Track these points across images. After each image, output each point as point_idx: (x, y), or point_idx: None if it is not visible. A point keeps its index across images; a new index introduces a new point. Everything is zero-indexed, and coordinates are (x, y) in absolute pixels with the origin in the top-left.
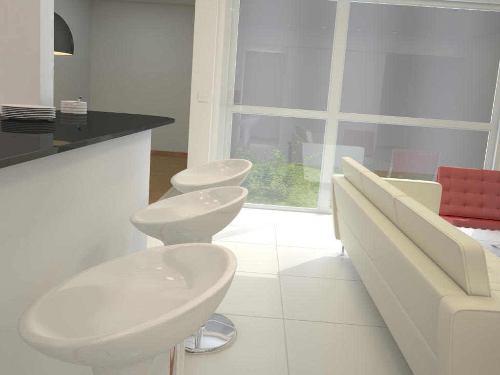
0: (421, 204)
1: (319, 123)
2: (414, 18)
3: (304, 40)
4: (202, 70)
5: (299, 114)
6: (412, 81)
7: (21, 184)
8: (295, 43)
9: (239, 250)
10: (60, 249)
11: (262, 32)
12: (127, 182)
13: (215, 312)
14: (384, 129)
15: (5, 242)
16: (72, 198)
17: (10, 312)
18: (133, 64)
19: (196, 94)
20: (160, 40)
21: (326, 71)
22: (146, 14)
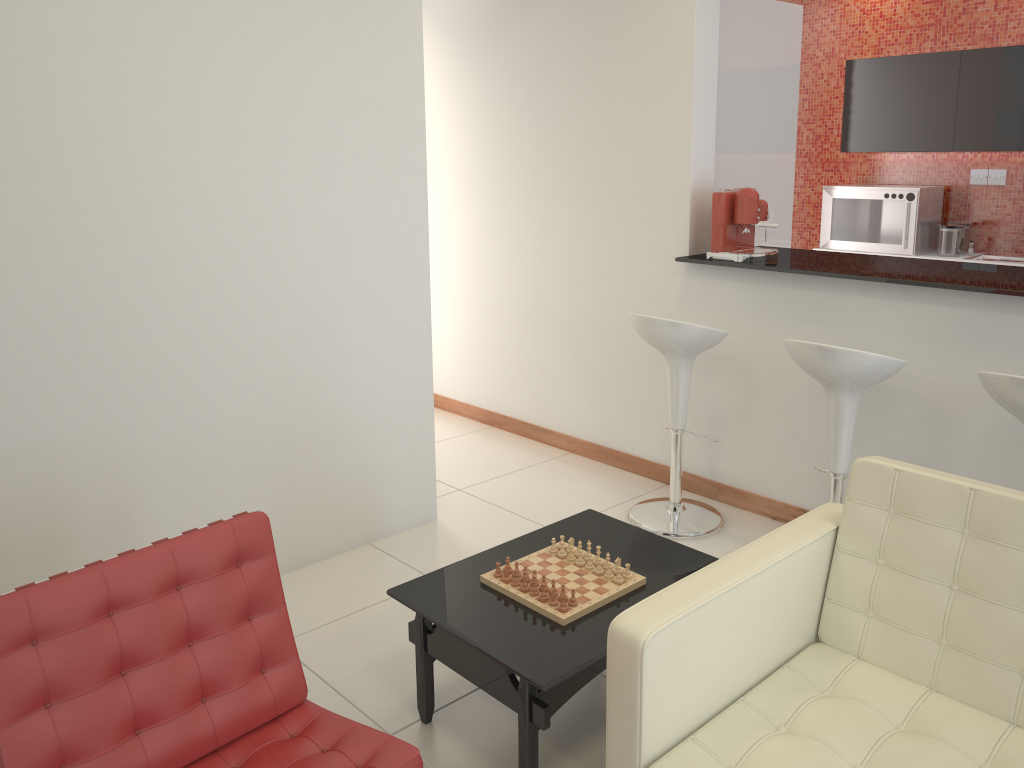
0: None
1: None
2: None
3: None
4: None
5: None
6: None
7: (942, 308)
8: None
9: None
10: None
11: None
12: None
13: None
14: None
15: (920, 338)
16: (1023, 346)
17: (921, 386)
18: None
19: None
20: None
21: None
22: None
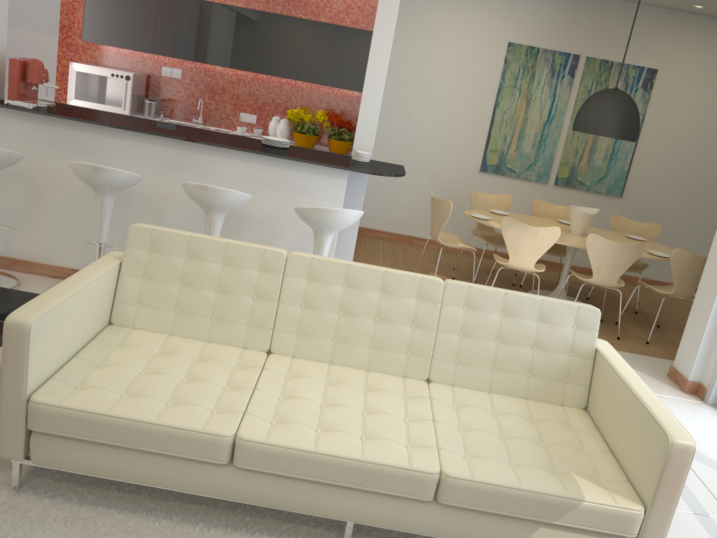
0: (247, 244)
1: None
2: None
3: None
4: None
5: None
6: None
7: (160, 147)
8: None
9: None
10: None
11: None
12: (285, 194)
13: None
14: None
15: (148, 164)
16: (201, 170)
17: (148, 192)
18: None
19: None
20: None
21: None
22: None
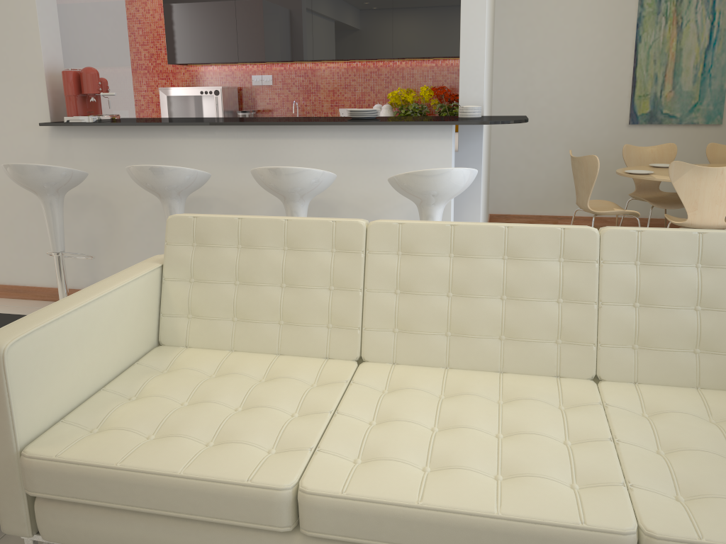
0: (312, 219)
1: None
2: None
3: None
4: None
5: None
6: None
7: (230, 140)
8: None
9: None
10: None
11: None
12: (380, 170)
13: None
14: None
15: (220, 162)
16: (279, 158)
17: (225, 194)
18: None
19: None
20: None
21: None
22: None
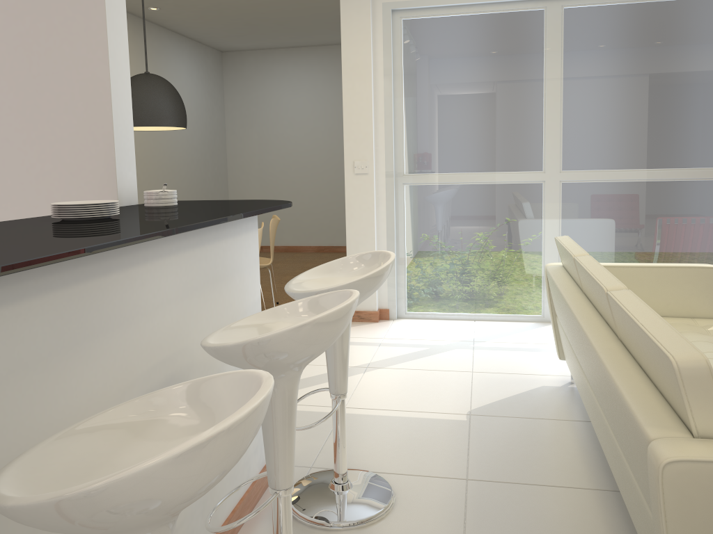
0: (641, 300)
1: (533, 190)
2: (667, 19)
3: (500, 72)
4: (358, 130)
5: (501, 178)
6: (673, 113)
7: (31, 302)
8: (487, 78)
9: (417, 381)
10: (104, 384)
11: (438, 68)
12: (219, 292)
13: (367, 470)
14: (635, 189)
15: (9, 377)
16: (119, 317)
17: None
18: (280, 131)
19: (351, 164)
20: (314, 95)
21: (536, 112)
22: (292, 62)
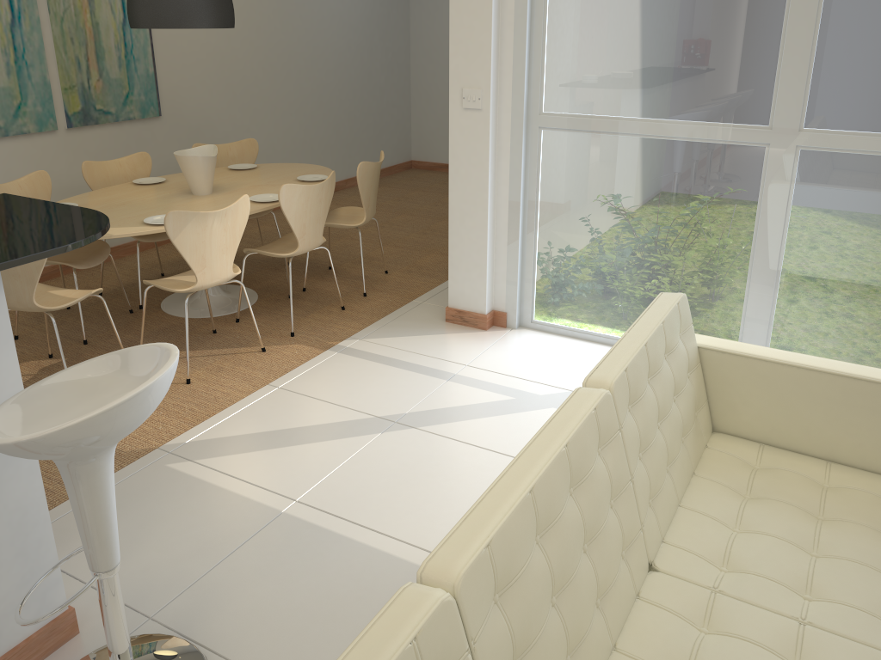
0: None
1: (747, 157)
2: None
3: None
4: (470, 38)
5: (694, 132)
6: None
7: None
8: None
9: (439, 467)
10: None
11: None
12: None
13: (200, 655)
14: None
15: None
16: None
17: None
18: None
19: (458, 93)
20: None
21: (771, 18)
22: None
